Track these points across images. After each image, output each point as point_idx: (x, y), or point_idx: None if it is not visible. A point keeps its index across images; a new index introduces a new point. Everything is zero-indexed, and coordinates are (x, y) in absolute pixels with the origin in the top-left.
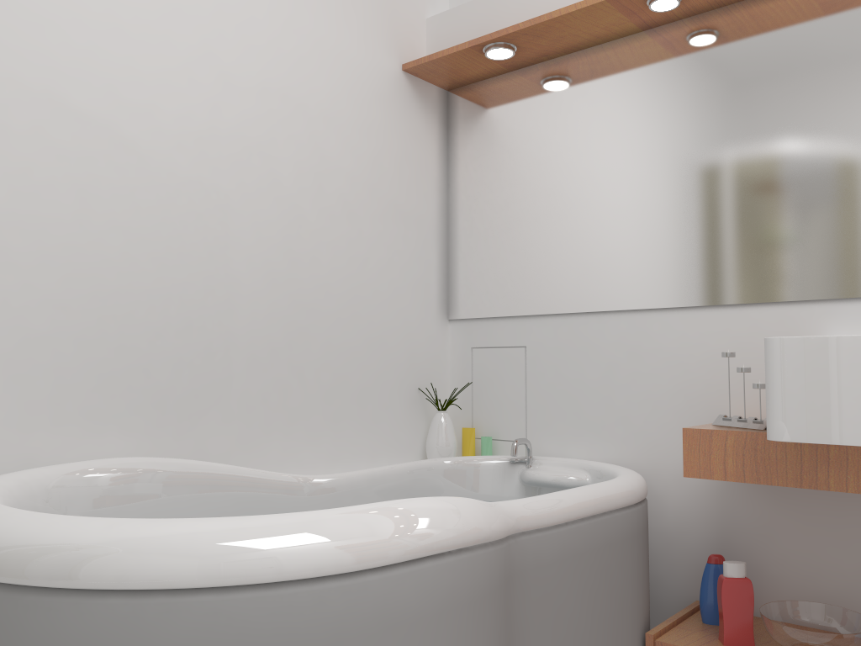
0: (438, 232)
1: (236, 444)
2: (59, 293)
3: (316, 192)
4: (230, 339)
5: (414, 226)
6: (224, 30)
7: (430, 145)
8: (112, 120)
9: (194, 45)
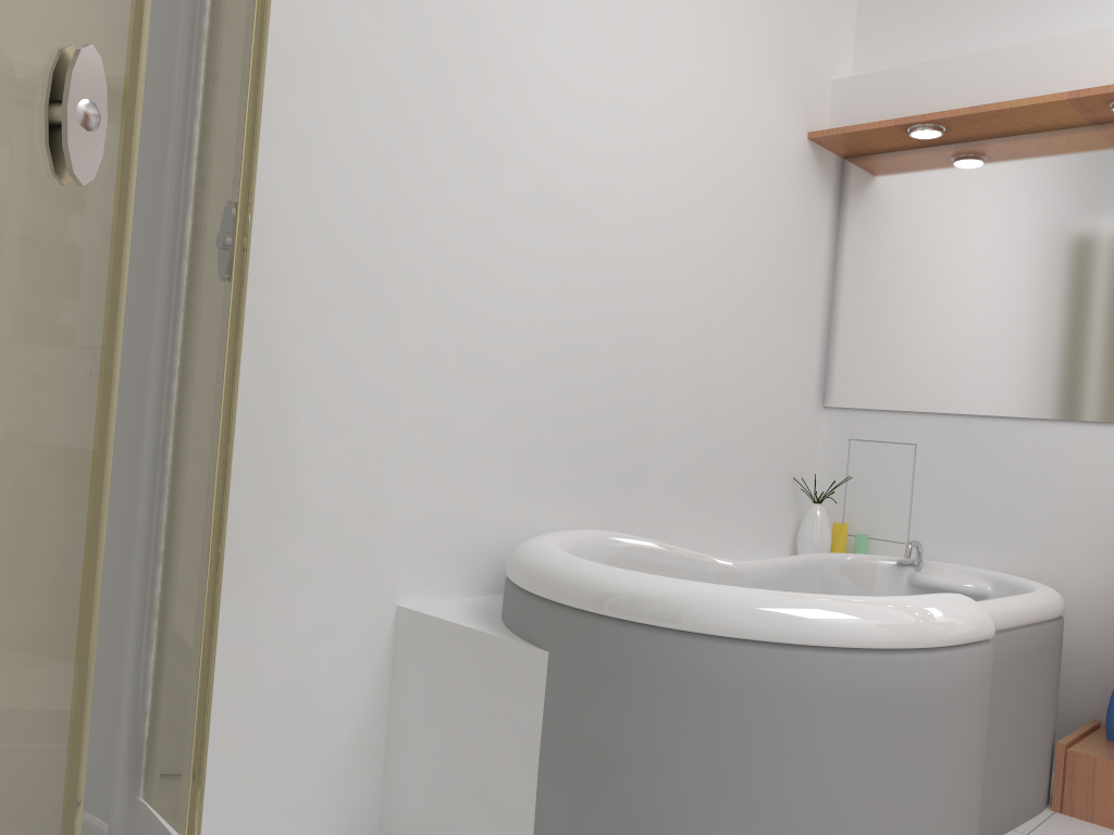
0: (822, 313)
1: (652, 523)
2: (543, 371)
3: (729, 271)
4: (656, 420)
5: (804, 306)
6: (673, 108)
7: (824, 219)
8: (588, 205)
9: (651, 125)
